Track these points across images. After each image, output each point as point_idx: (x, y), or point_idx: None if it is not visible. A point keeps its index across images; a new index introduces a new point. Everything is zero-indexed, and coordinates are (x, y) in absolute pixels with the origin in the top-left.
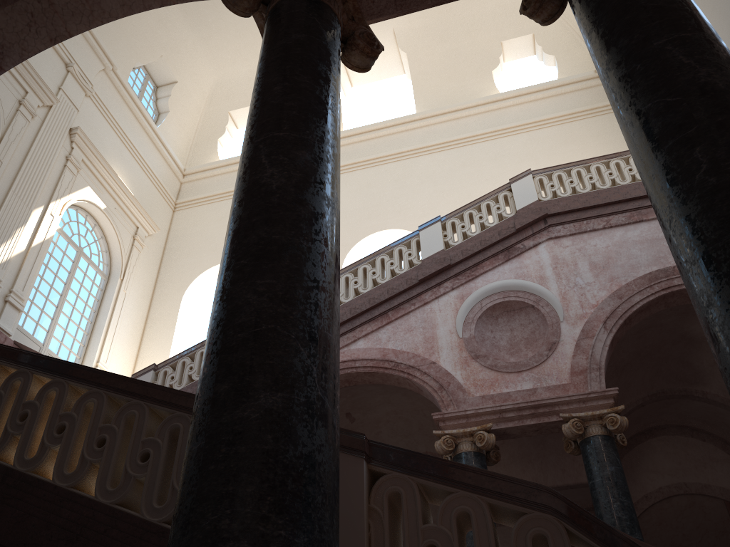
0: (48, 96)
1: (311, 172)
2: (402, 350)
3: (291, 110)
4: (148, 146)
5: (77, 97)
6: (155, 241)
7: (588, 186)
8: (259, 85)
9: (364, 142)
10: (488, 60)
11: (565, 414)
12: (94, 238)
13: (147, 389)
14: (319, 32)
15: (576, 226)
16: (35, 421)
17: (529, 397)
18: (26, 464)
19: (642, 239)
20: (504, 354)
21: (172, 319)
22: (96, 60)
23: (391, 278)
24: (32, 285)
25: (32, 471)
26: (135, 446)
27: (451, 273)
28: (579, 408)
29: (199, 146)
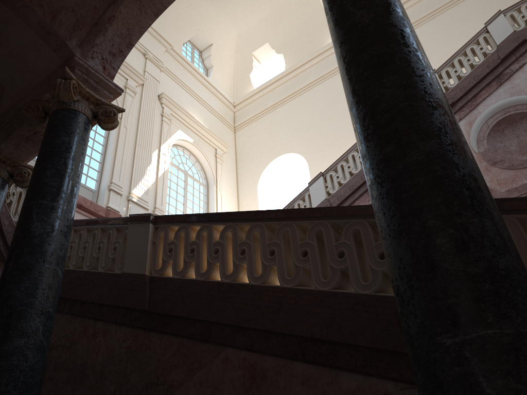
0: (139, 78)
1: (388, 5)
2: None
3: None
4: (207, 93)
5: (156, 73)
6: (229, 156)
7: None
8: None
9: None
10: None
11: None
12: (192, 163)
13: (290, 213)
14: None
15: None
16: (224, 251)
17: None
18: (228, 277)
19: None
20: (516, 156)
21: (255, 203)
22: (160, 45)
23: None
24: (165, 201)
25: (234, 280)
26: (295, 249)
27: (456, 108)
28: None
29: (238, 84)
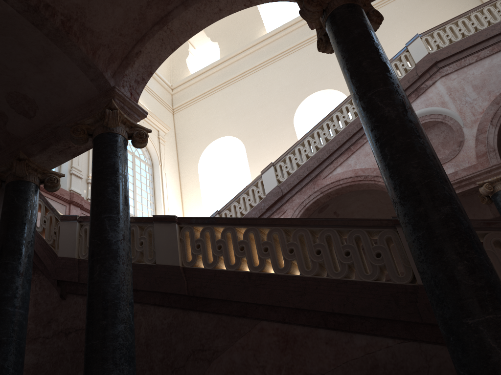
0: None
1: (404, 104)
2: (366, 167)
3: (379, 74)
4: None
5: None
6: (169, 137)
7: (459, 36)
8: (349, 63)
9: (283, 36)
10: None
11: (480, 182)
12: None
13: (303, 221)
14: (365, 24)
15: (457, 64)
16: (249, 249)
17: (453, 177)
18: (256, 269)
19: None
20: None
21: (196, 181)
22: None
23: (345, 125)
24: None
25: (261, 271)
26: (310, 248)
27: None
28: (487, 176)
29: (175, 67)
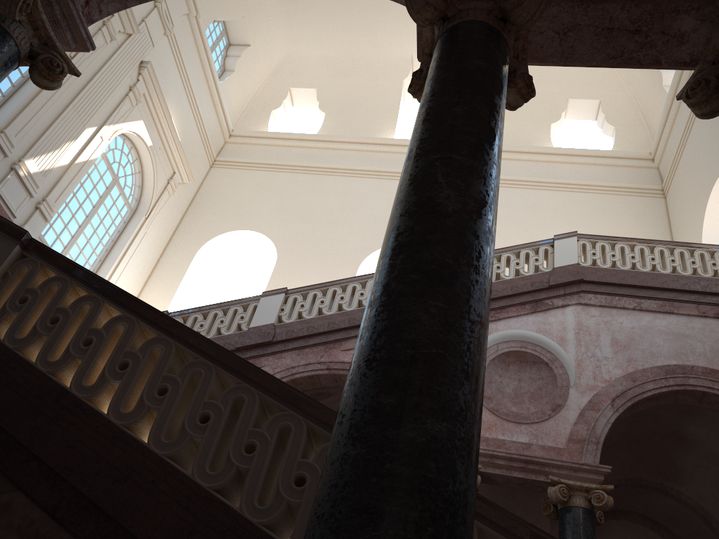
0: (131, 24)
1: (483, 204)
2: None
3: (470, 136)
4: (206, 98)
5: (156, 33)
6: (186, 190)
7: (628, 265)
8: (434, 100)
9: None
10: (550, 113)
11: (554, 478)
12: (132, 171)
13: (218, 352)
14: (497, 64)
15: (607, 299)
16: (99, 350)
17: (522, 450)
18: (82, 390)
19: (668, 331)
20: (507, 401)
21: (182, 269)
22: (184, 3)
23: None
24: (65, 199)
25: (87, 398)
26: (196, 405)
27: None
28: (569, 475)
29: (252, 112)
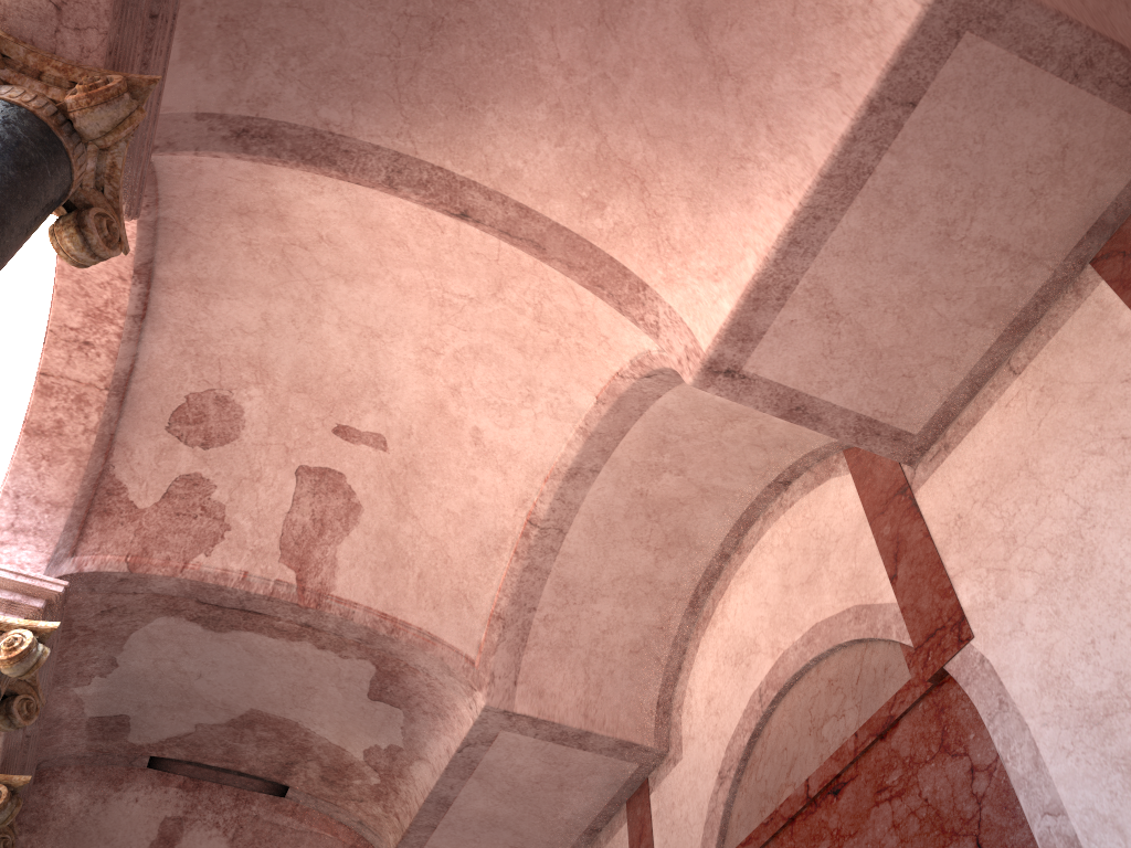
0: None
1: None
2: None
3: None
4: None
5: None
6: None
7: None
8: None
9: None
10: None
11: None
12: None
13: None
14: None
15: None
16: None
17: None
18: None
19: None
20: None
21: None
22: None
23: None
24: None
25: None
26: None
27: None
28: None
29: None
